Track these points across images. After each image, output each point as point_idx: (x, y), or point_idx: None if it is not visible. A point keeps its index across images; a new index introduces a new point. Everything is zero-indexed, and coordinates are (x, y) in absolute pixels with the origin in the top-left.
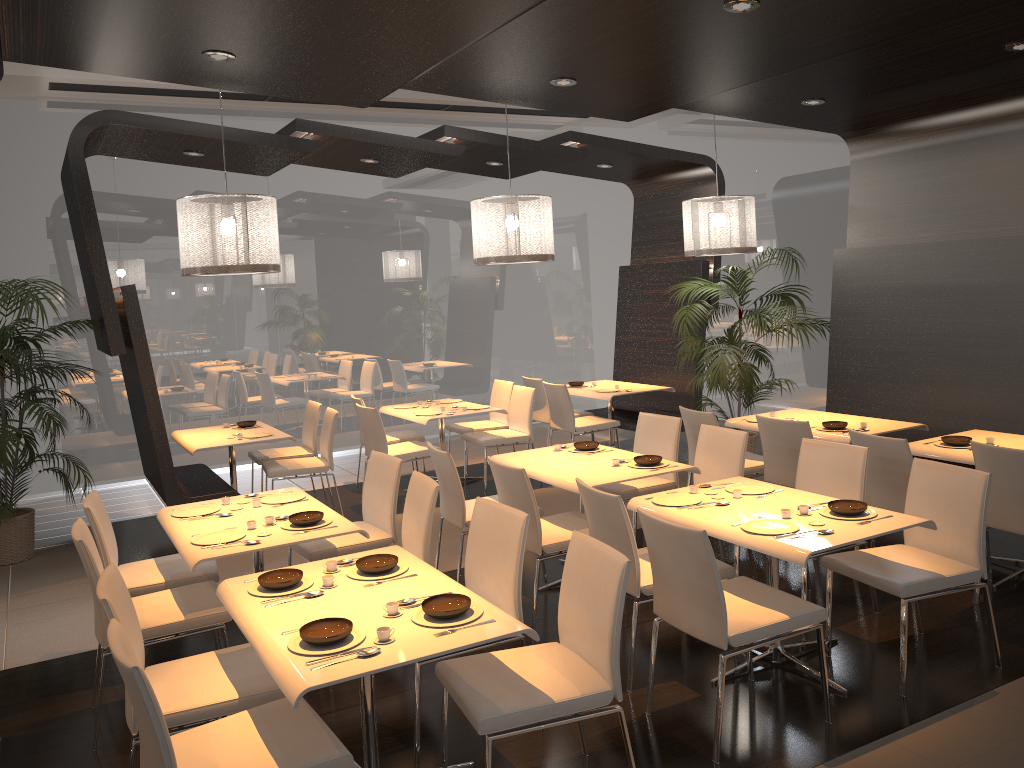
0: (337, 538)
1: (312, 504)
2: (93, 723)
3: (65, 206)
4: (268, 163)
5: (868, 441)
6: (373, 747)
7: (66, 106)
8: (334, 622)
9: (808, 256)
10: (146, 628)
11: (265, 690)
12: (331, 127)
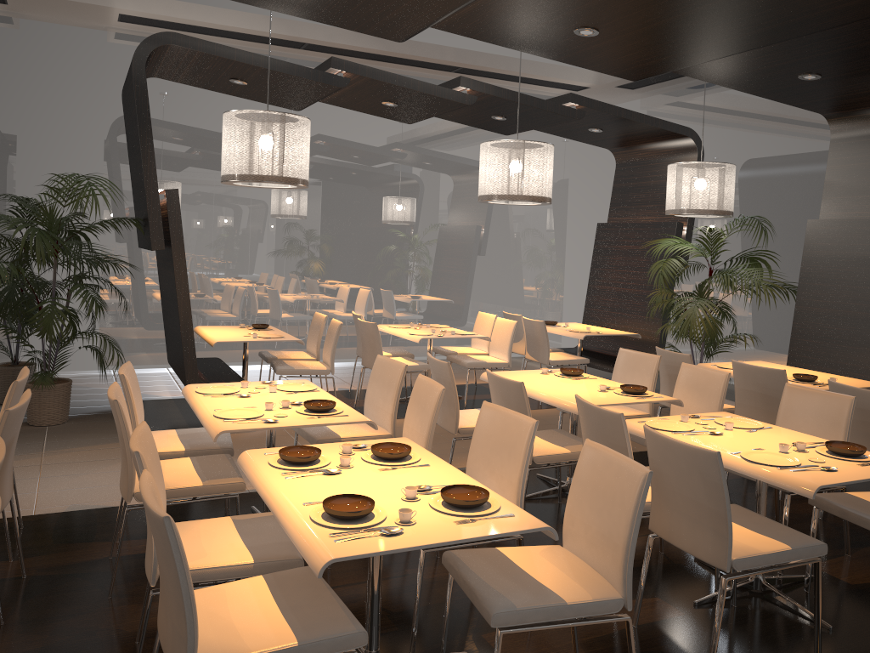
0: (341, 430)
1: (323, 395)
2: (110, 572)
3: (122, 124)
4: (301, 97)
5: (849, 392)
6: (376, 626)
7: (131, 37)
8: (355, 499)
9: (773, 228)
10: (167, 489)
11: (279, 558)
12: (361, 67)
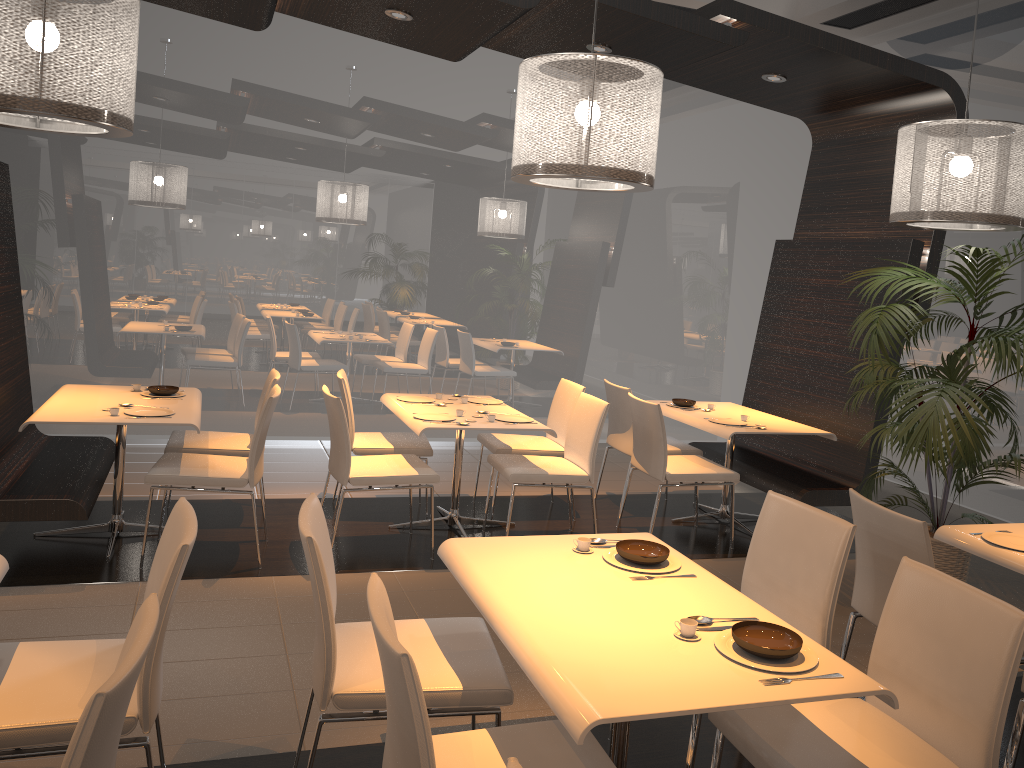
0: (22, 693)
1: None
2: None
3: None
4: None
5: None
6: None
7: None
8: None
9: None
10: None
11: None
12: None
